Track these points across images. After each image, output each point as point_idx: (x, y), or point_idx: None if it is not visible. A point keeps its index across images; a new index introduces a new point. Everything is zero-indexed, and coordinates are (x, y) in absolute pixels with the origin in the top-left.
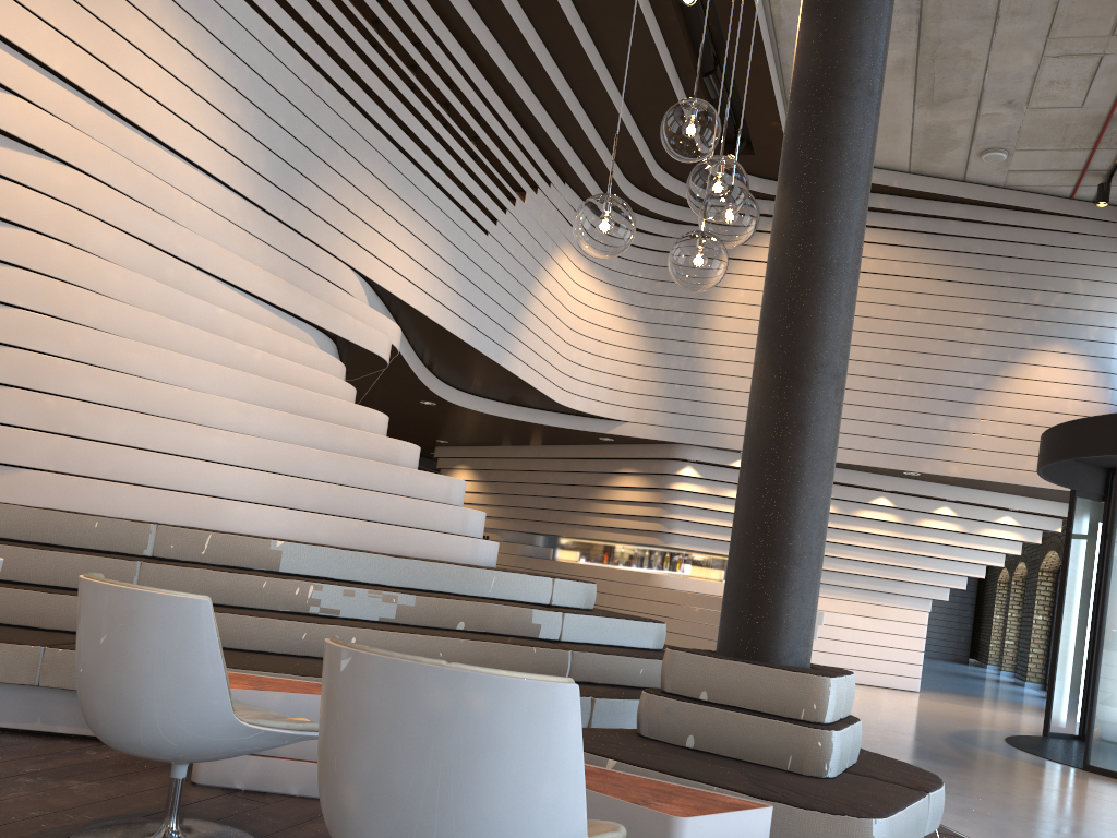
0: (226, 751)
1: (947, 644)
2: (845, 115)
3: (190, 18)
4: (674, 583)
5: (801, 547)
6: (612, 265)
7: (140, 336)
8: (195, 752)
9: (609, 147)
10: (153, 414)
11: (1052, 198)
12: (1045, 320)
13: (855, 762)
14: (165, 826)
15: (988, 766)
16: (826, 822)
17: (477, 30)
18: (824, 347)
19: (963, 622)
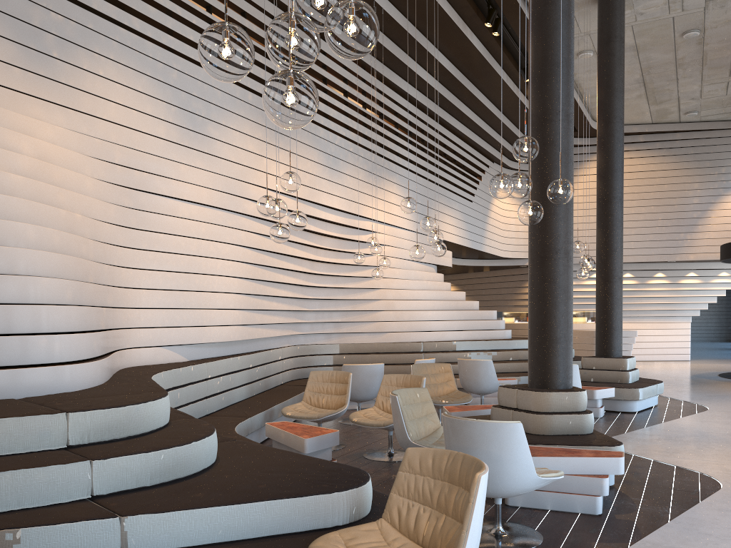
0: (495, 390)
1: (720, 332)
2: (613, 207)
3: (400, 186)
4: None
5: (615, 325)
6: None
7: (404, 287)
8: (491, 391)
9: (511, 144)
10: (412, 310)
11: (725, 122)
12: (728, 180)
13: (638, 380)
14: None
15: (701, 383)
16: (627, 390)
17: (462, 130)
18: (615, 271)
19: (729, 318)
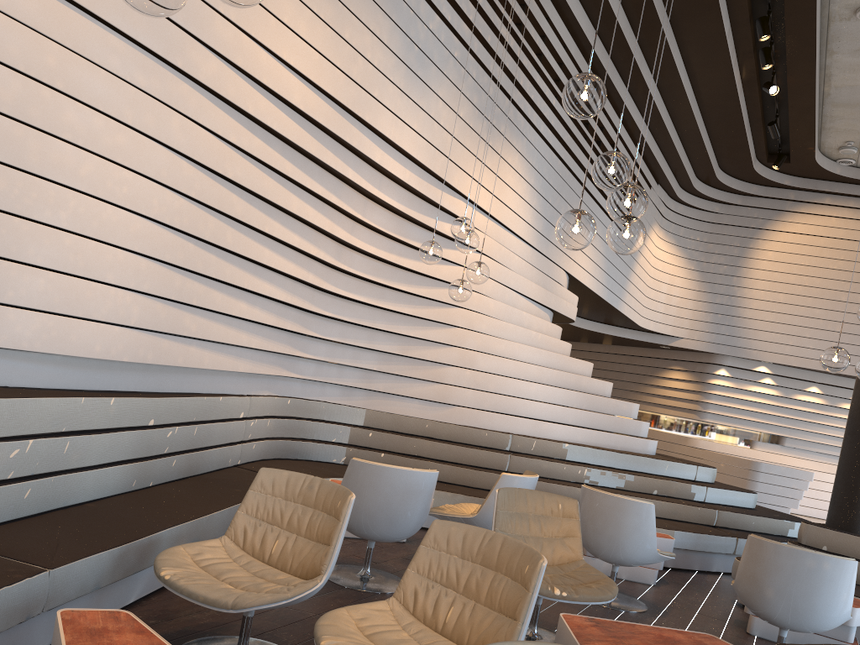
0: (647, 563)
1: None
2: None
3: (526, 161)
4: (705, 445)
5: None
6: (679, 233)
7: (498, 334)
8: (638, 563)
9: (690, 161)
10: (505, 375)
11: None
12: None
13: None
14: None
15: None
16: None
17: (632, 112)
18: None
19: None
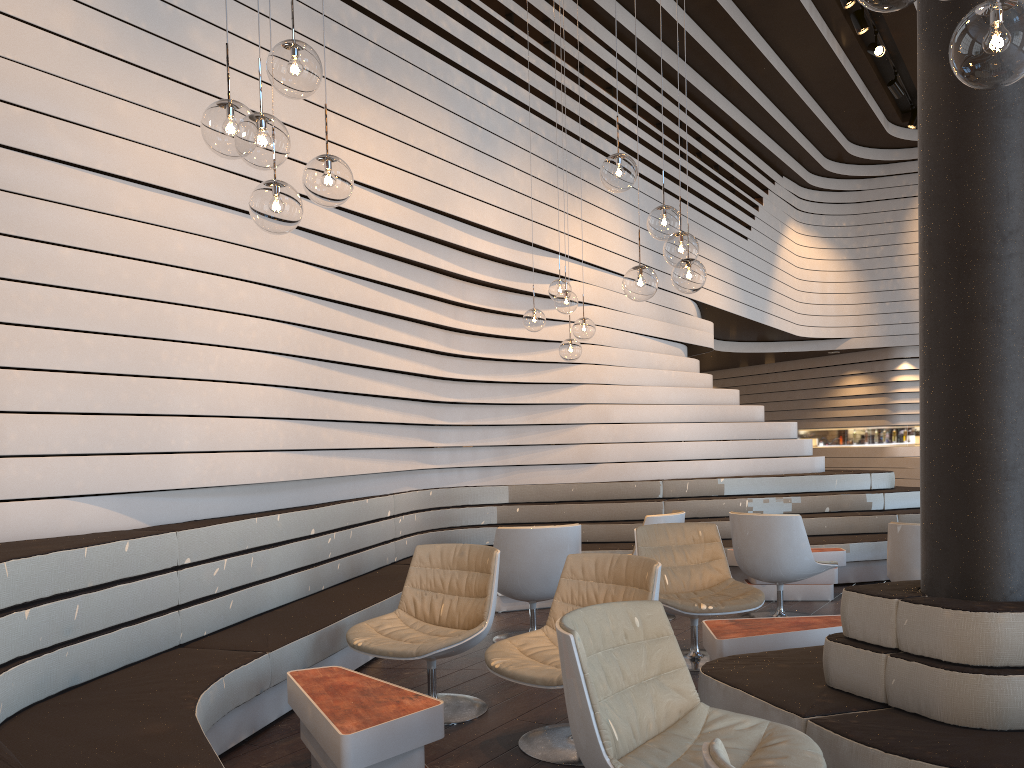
0: (808, 575)
1: None
2: None
3: (618, 199)
4: (904, 451)
5: None
6: (821, 222)
7: (627, 381)
8: (798, 576)
9: (813, 143)
10: (643, 422)
11: None
12: None
13: None
14: (779, 610)
15: None
16: None
17: (730, 112)
18: None
19: None
